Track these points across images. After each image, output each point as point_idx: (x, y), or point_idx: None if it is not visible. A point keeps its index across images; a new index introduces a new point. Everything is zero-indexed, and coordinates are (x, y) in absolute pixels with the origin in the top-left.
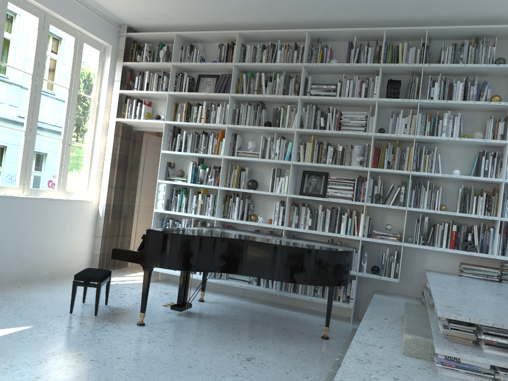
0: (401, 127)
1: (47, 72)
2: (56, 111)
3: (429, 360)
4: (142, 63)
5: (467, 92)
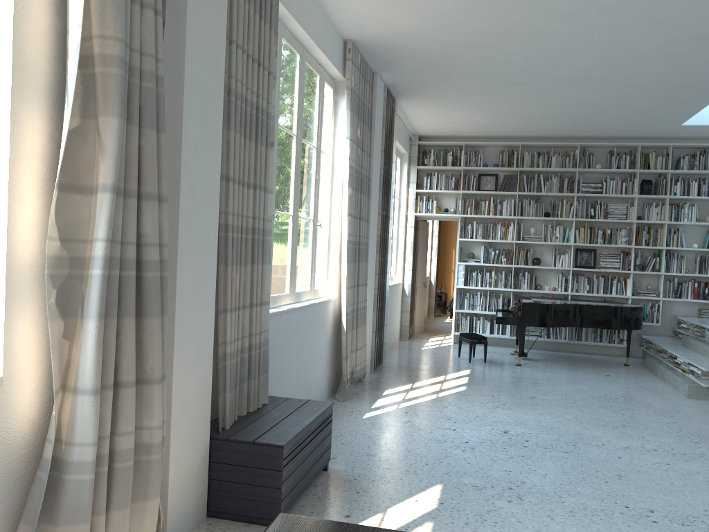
0: (654, 214)
1: None
2: None
3: None
4: (434, 167)
5: (700, 189)
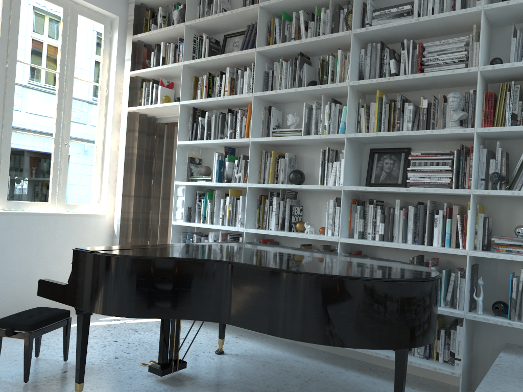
0: None
1: (22, 52)
2: (42, 102)
3: None
4: (153, 31)
5: None
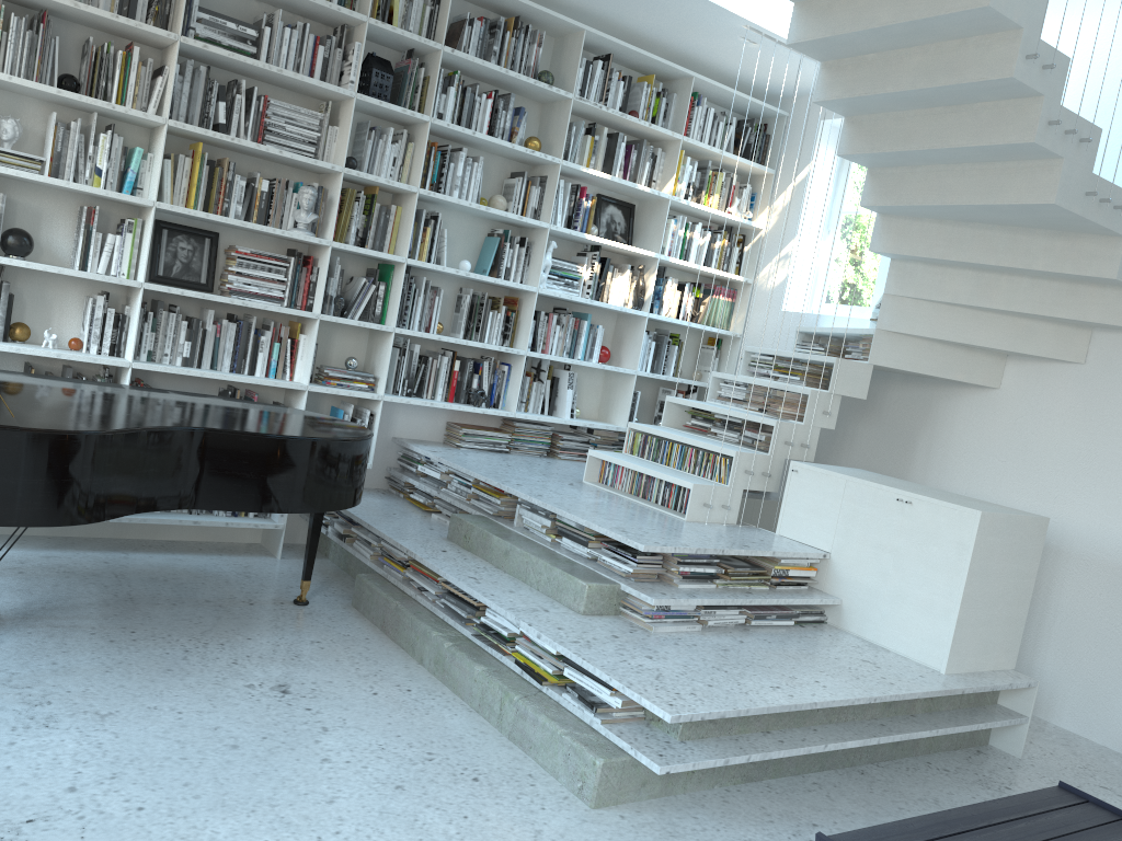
0: (387, 162)
1: None
2: None
3: (613, 615)
4: None
5: (497, 120)
